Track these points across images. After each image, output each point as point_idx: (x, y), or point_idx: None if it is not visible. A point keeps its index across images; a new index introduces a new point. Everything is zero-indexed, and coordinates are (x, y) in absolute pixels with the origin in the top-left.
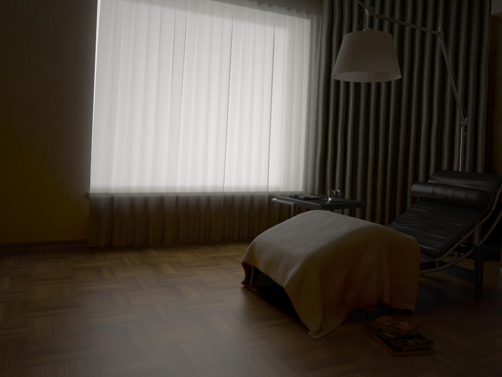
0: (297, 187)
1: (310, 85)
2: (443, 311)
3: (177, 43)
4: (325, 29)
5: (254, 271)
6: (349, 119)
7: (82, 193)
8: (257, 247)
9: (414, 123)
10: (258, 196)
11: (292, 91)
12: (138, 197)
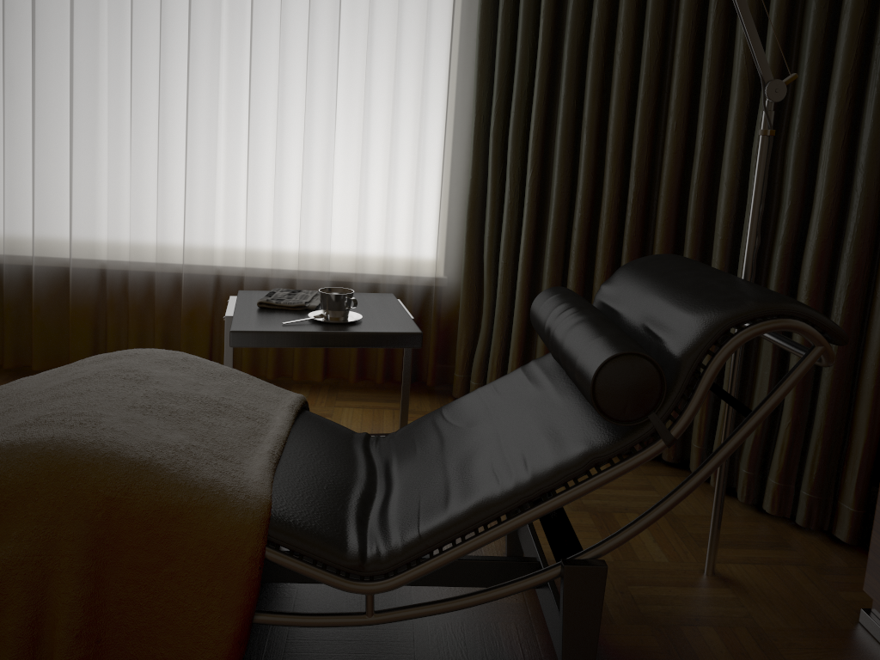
0: (413, 267)
1: (455, 1)
2: None
3: None
4: None
5: None
6: (534, 91)
7: None
8: None
9: (707, 101)
10: (300, 282)
11: (398, 18)
12: (4, 265)
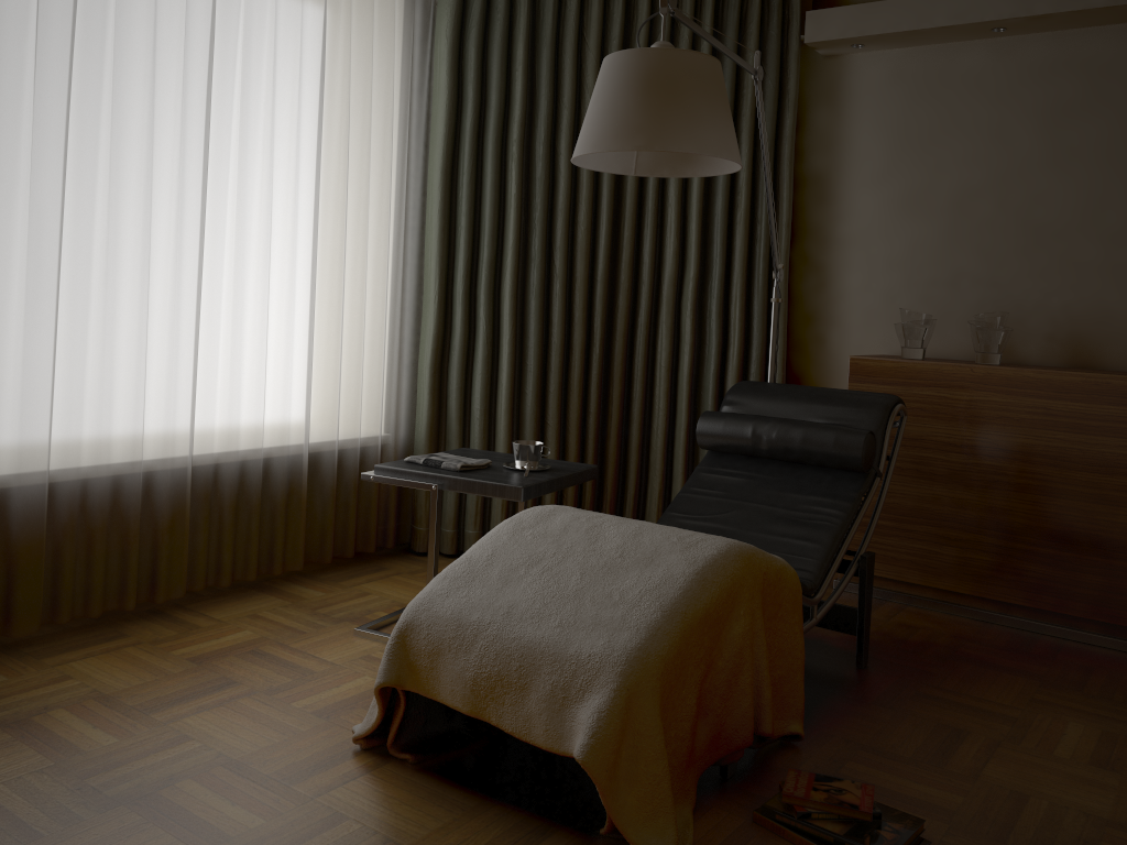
0: (379, 427)
1: (409, 163)
2: (840, 717)
3: (51, 5)
4: (450, 22)
5: (406, 703)
6: (508, 254)
7: None
8: (425, 636)
9: (651, 269)
10: (285, 459)
11: (369, 175)
12: None
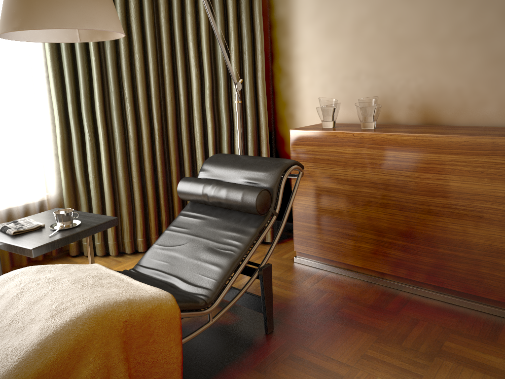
0: (33, 193)
1: None
2: None
3: None
4: None
5: None
6: (95, 87)
7: None
8: None
9: (183, 86)
10: None
11: None
12: None
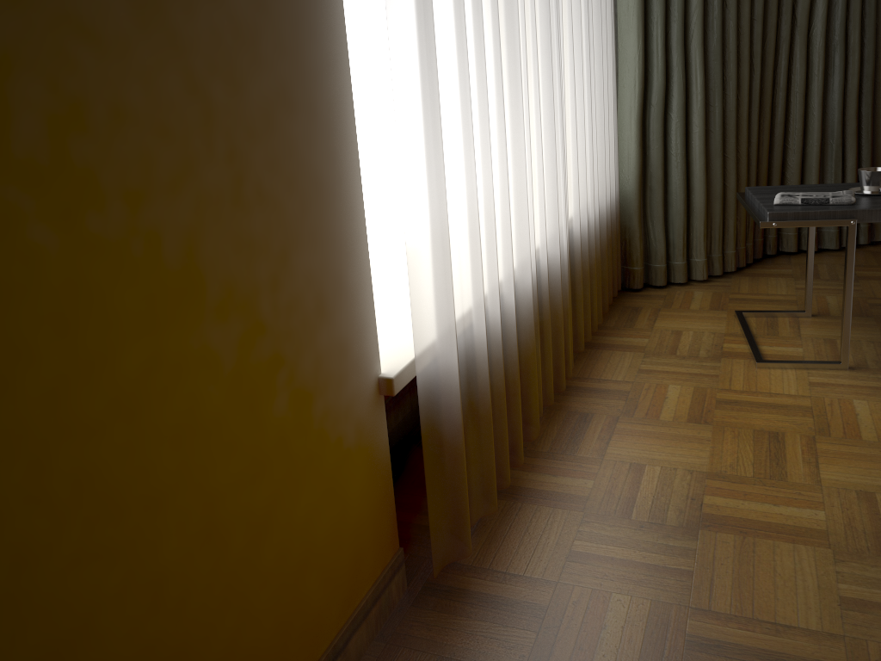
0: (614, 183)
1: None
2: None
3: None
4: None
5: None
6: (696, 3)
7: (368, 388)
8: None
9: (791, 5)
10: (594, 226)
11: None
12: (497, 327)
